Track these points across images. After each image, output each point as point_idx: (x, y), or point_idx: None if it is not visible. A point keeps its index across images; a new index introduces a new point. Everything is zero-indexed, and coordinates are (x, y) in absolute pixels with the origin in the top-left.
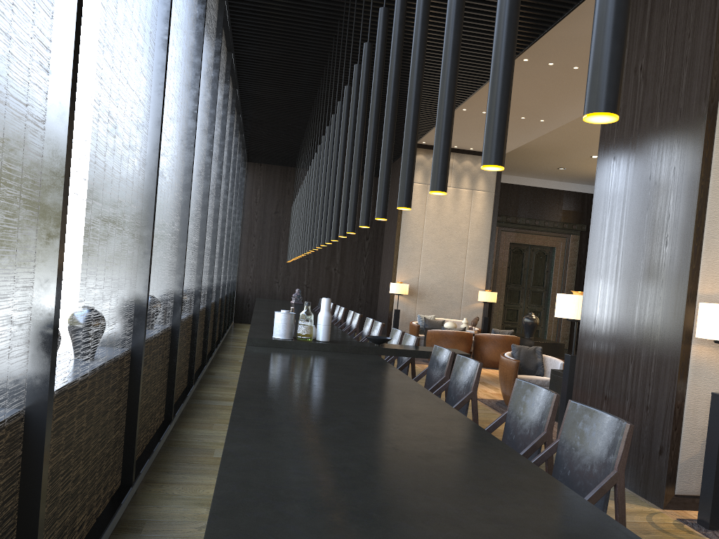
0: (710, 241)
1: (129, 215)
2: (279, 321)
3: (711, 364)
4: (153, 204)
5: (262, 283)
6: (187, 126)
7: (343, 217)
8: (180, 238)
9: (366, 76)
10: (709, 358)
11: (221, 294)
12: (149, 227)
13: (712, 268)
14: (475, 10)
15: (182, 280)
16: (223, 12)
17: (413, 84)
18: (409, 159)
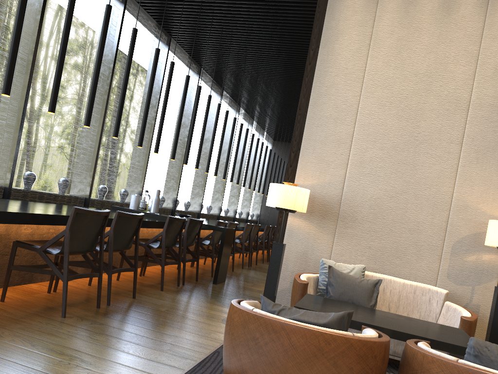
0: (304, 151)
1: (11, 127)
2: (131, 199)
3: (300, 230)
4: (20, 122)
5: (275, 217)
6: (103, 98)
7: (156, 142)
8: (94, 154)
9: (153, 65)
10: (299, 226)
11: (218, 213)
12: (17, 132)
13: (305, 168)
14: (291, 29)
15: (92, 174)
16: (168, 44)
17: (58, 56)
18: (53, 90)
